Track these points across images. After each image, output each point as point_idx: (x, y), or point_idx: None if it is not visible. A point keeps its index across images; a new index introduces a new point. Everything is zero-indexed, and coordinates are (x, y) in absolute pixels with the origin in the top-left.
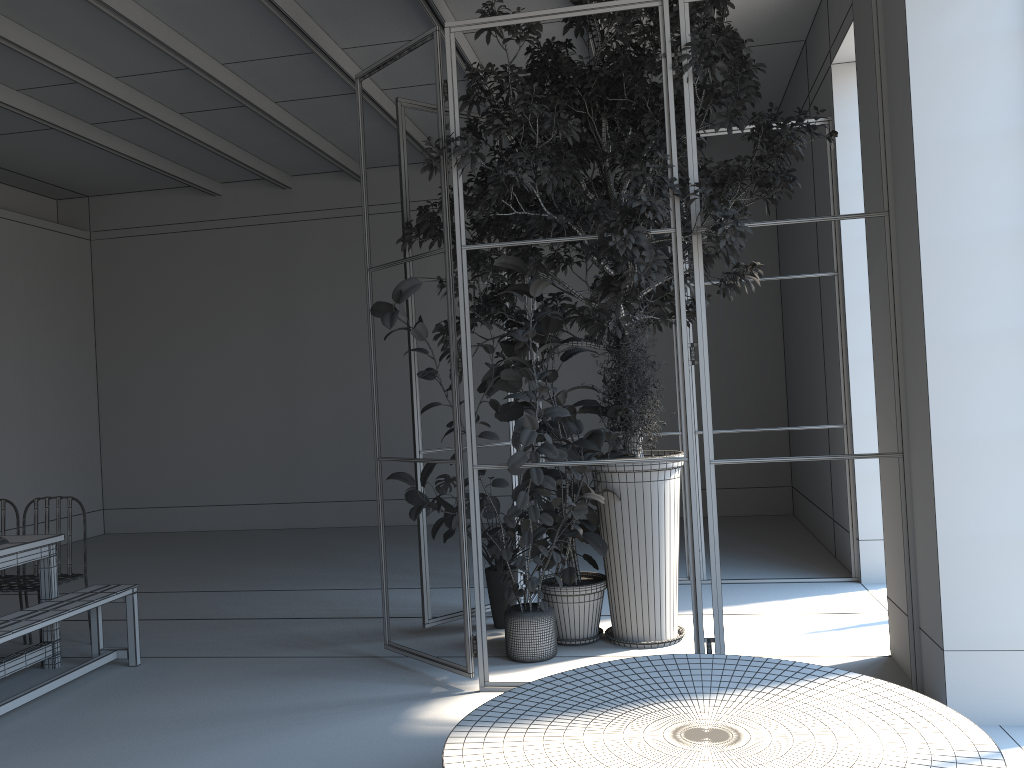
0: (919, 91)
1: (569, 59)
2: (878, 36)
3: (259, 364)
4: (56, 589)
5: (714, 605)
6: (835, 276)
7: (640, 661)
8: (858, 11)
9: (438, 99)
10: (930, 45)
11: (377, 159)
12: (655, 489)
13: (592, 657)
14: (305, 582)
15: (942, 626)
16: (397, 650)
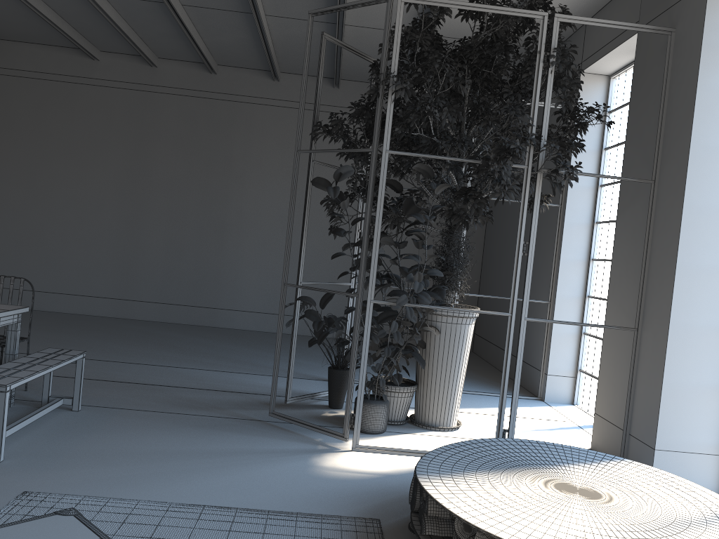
0: (698, 113)
1: (436, 32)
2: (667, 71)
3: (112, 193)
4: (18, 347)
5: (512, 409)
6: (559, 207)
7: (495, 441)
8: (643, 50)
9: (385, 45)
10: (709, 87)
11: (229, 60)
12: (463, 329)
13: (410, 434)
14: (163, 360)
15: (656, 435)
16: (280, 417)
